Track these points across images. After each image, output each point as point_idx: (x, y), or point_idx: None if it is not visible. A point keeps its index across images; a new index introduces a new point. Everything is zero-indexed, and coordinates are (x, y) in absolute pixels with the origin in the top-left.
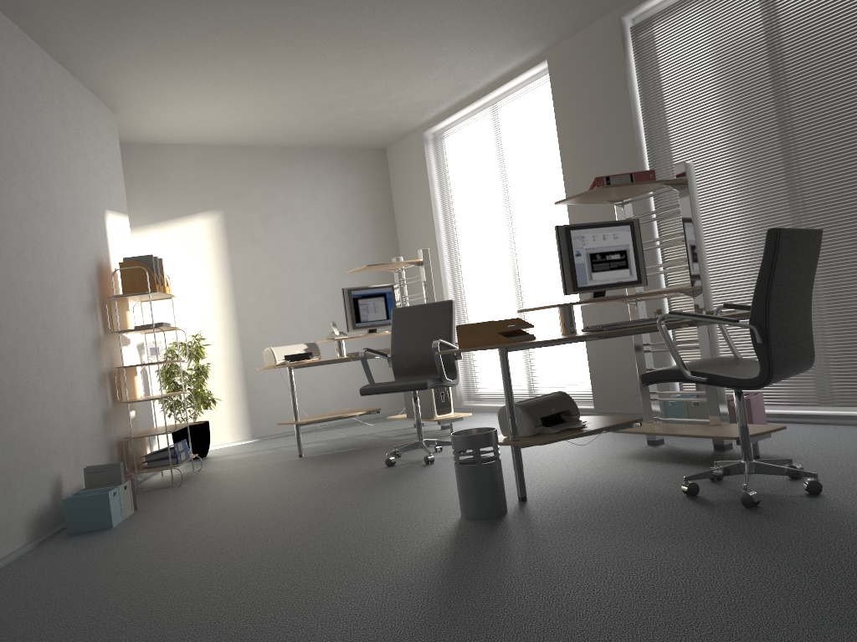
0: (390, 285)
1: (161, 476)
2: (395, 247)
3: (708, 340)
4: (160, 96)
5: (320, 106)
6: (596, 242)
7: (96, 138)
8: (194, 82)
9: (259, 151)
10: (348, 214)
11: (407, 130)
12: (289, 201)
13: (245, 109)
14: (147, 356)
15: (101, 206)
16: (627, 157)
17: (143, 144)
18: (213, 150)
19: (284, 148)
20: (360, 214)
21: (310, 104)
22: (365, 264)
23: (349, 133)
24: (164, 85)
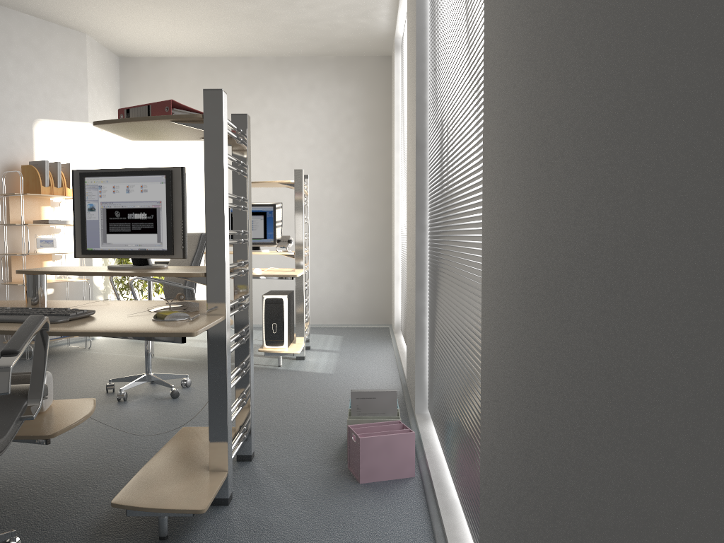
0: (271, 204)
1: (70, 345)
2: (387, 159)
3: (207, 350)
4: (91, 16)
5: (247, 16)
6: (116, 195)
7: (35, 57)
8: (94, 1)
9: (255, 62)
10: (339, 124)
11: (385, 36)
12: (278, 111)
13: (183, 24)
14: (65, 245)
15: (29, 116)
16: (414, 71)
17: (151, 58)
18: (212, 62)
19: (279, 58)
20: (352, 124)
21: (234, 15)
22: (350, 175)
23: (324, 41)
24: (76, 6)
